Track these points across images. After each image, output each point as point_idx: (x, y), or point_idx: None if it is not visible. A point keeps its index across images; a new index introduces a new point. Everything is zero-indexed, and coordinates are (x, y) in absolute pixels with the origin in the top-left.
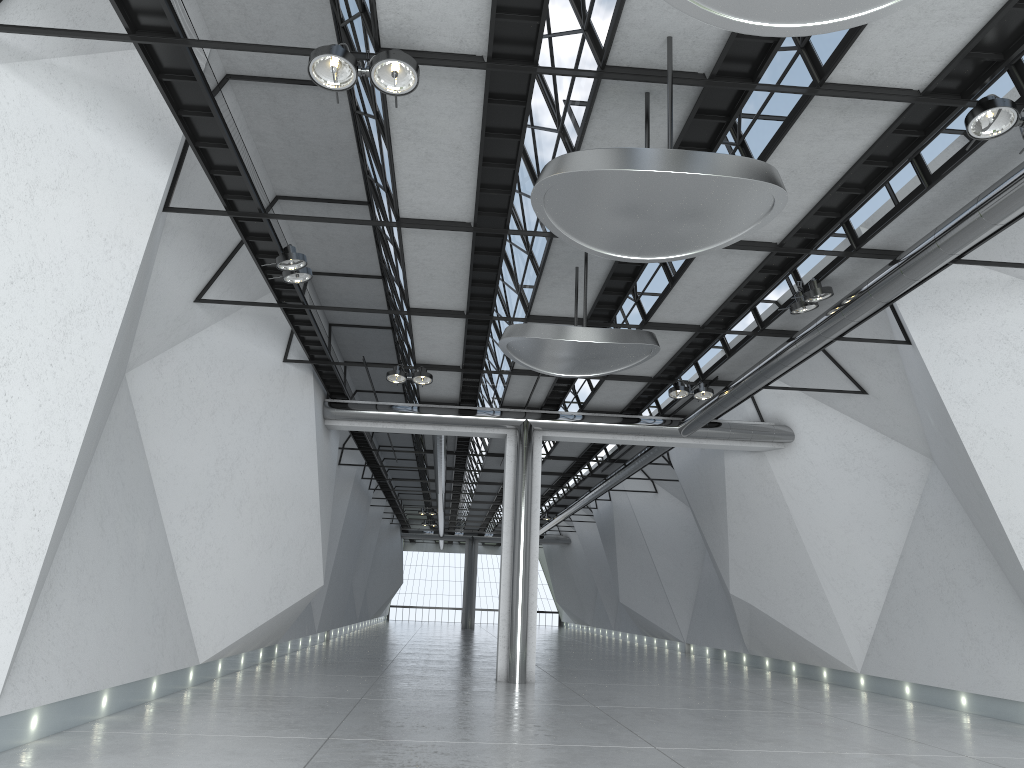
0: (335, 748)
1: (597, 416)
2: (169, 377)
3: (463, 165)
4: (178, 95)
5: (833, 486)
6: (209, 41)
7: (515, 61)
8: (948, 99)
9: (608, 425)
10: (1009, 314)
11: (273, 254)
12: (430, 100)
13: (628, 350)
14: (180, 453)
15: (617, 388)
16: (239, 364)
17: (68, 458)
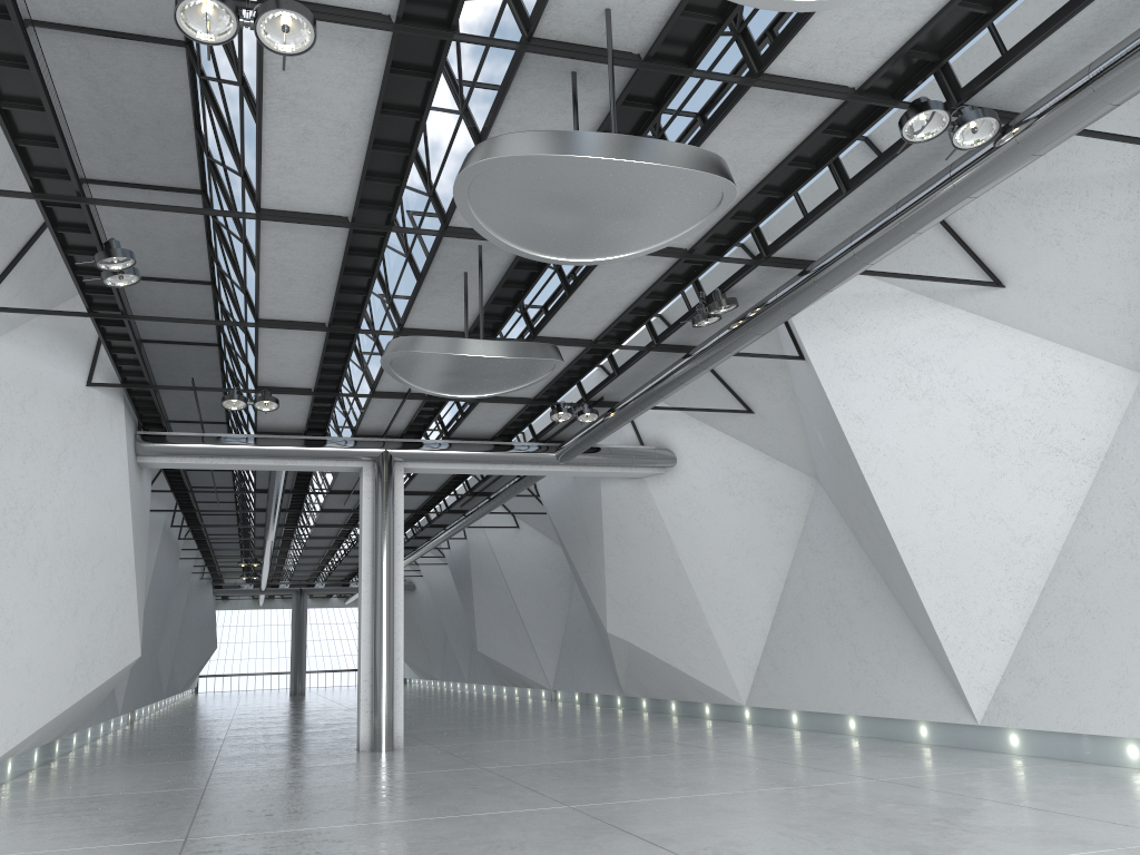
0: (200, 850)
1: (466, 444)
2: None
3: (348, 147)
4: None
5: (717, 511)
6: None
7: (427, 24)
8: (882, 99)
9: (479, 453)
10: (902, 328)
11: (88, 250)
12: (318, 65)
13: (531, 366)
14: None
15: (491, 412)
16: (31, 389)
17: None
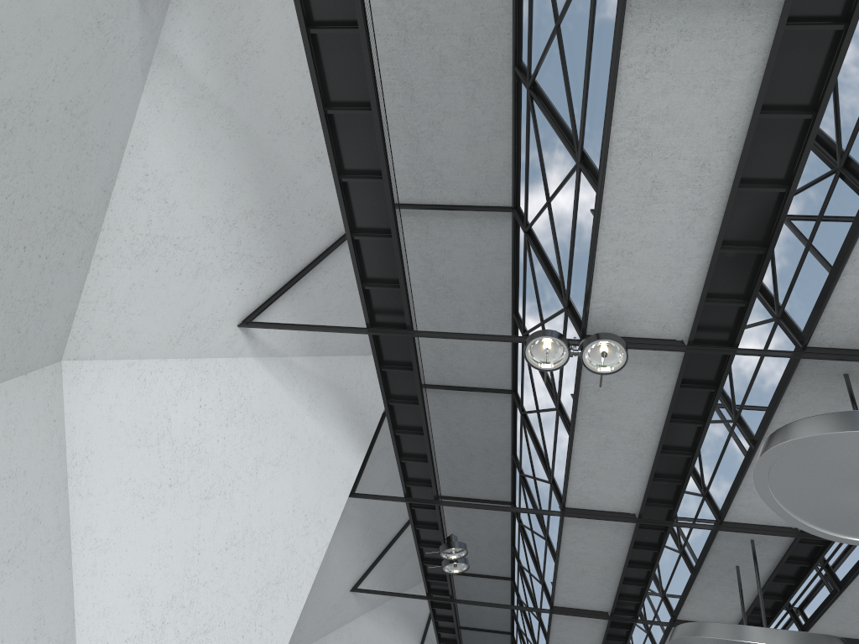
0: None
1: None
2: None
3: (640, 452)
4: (391, 385)
5: None
6: (434, 332)
7: (712, 345)
8: None
9: None
10: None
11: (434, 543)
12: (621, 385)
13: None
14: None
15: None
16: None
17: None
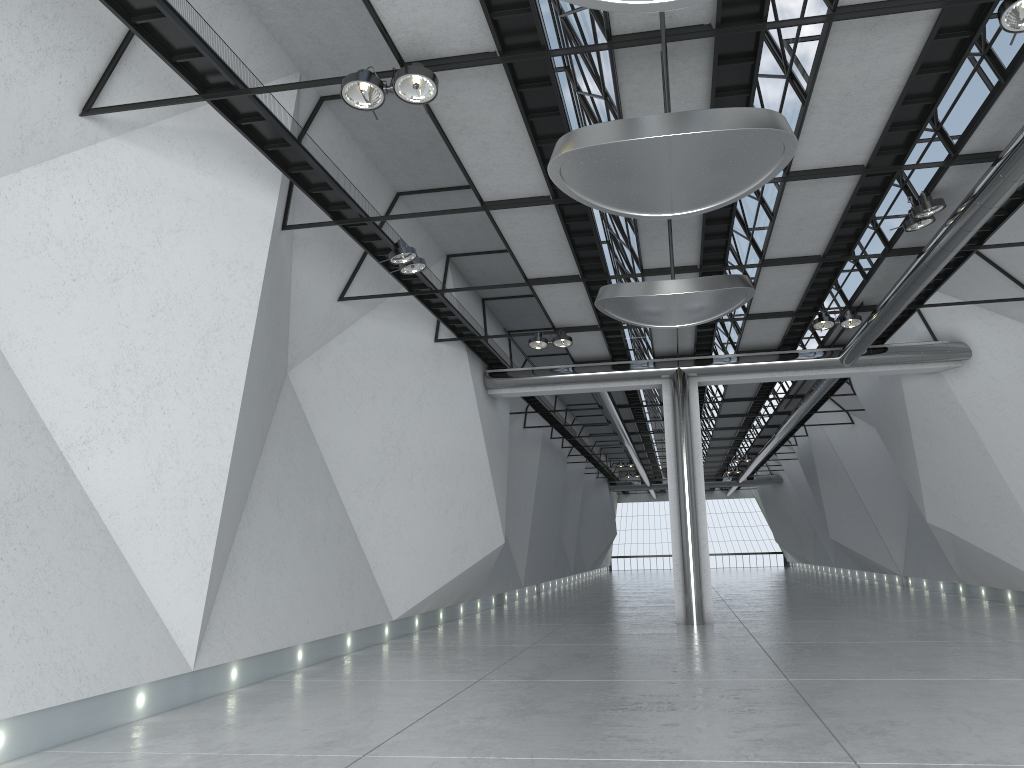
0: (479, 688)
1: (751, 356)
2: (327, 370)
3: (520, 147)
4: (259, 133)
5: (1020, 401)
6: (263, 87)
7: (528, 49)
8: None
9: (763, 364)
10: None
11: (389, 250)
12: (466, 97)
13: (719, 296)
14: (347, 436)
15: (763, 326)
16: (392, 350)
17: (224, 454)
